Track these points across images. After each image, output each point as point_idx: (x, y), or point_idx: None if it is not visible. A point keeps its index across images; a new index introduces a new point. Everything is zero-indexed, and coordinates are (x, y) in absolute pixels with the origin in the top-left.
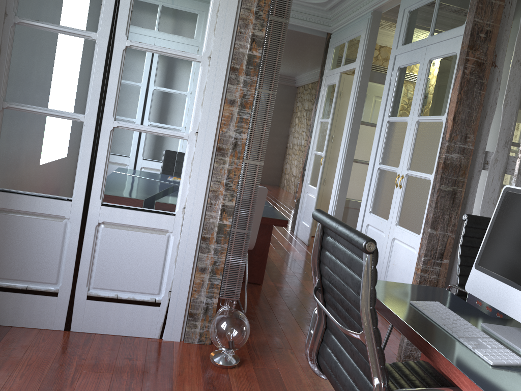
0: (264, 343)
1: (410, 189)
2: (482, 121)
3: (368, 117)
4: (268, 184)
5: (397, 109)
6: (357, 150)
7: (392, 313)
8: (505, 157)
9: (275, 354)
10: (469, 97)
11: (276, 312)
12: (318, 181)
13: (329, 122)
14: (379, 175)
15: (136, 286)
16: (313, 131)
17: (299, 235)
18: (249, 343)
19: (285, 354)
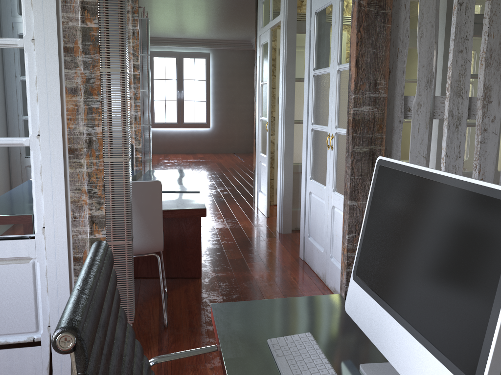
0: (181, 361)
1: (341, 149)
2: (394, 61)
3: (304, 72)
4: (242, 152)
5: (320, 60)
6: (298, 110)
7: (226, 373)
8: (430, 99)
9: (189, 374)
10: (371, 34)
11: (207, 312)
12: (267, 149)
13: (268, 85)
14: (313, 136)
15: (6, 327)
16: (256, 96)
17: (259, 207)
18: (161, 365)
19: (203, 371)
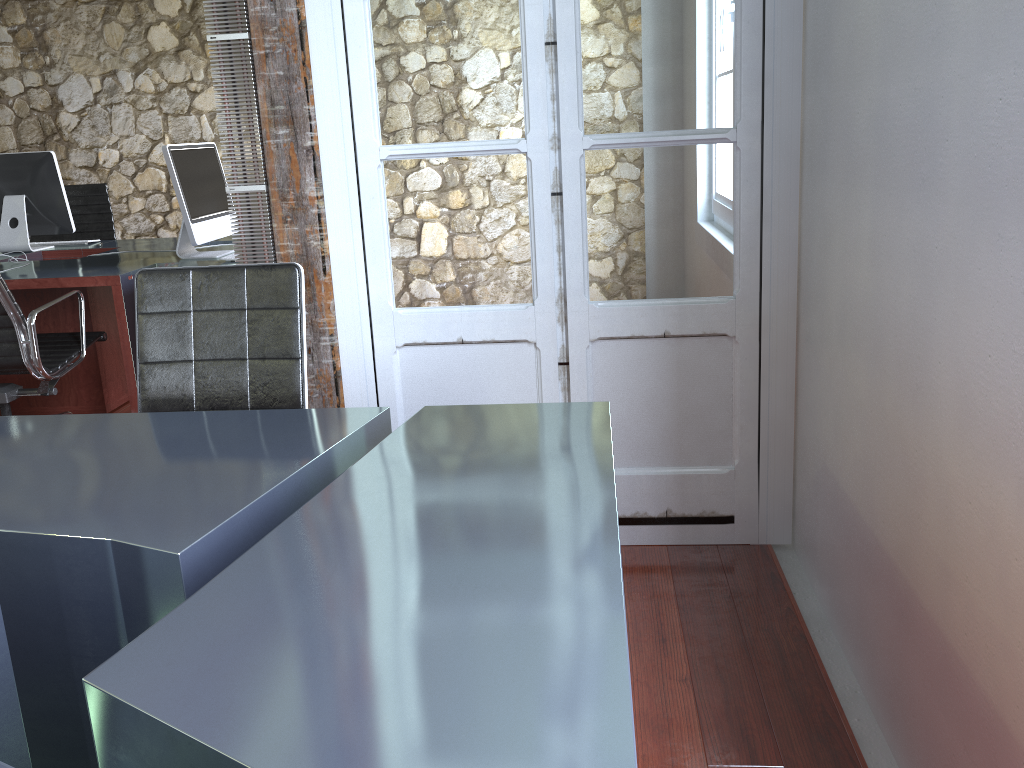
0: None
1: None
2: None
3: None
4: None
5: None
6: None
7: None
8: None
9: None
10: None
11: None
12: None
13: None
14: None
15: None
16: None
17: None
18: None
19: None
